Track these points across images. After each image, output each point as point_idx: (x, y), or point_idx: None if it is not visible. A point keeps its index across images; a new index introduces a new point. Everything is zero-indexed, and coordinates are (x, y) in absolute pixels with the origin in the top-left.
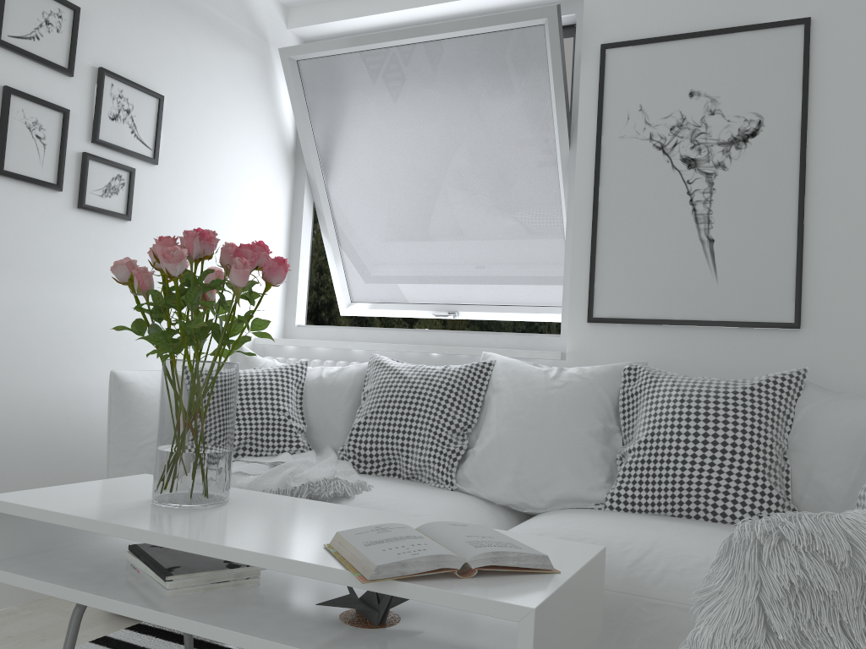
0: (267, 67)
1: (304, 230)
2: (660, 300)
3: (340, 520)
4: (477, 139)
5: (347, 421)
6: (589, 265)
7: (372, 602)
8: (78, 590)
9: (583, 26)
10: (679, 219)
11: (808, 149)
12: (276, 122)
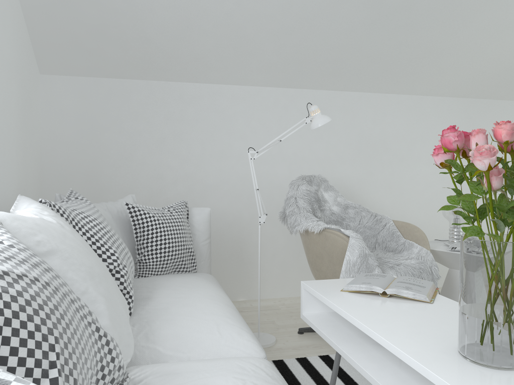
0: None
1: None
2: None
3: (396, 316)
4: None
5: None
6: None
7: None
8: None
9: None
10: None
11: None
12: None
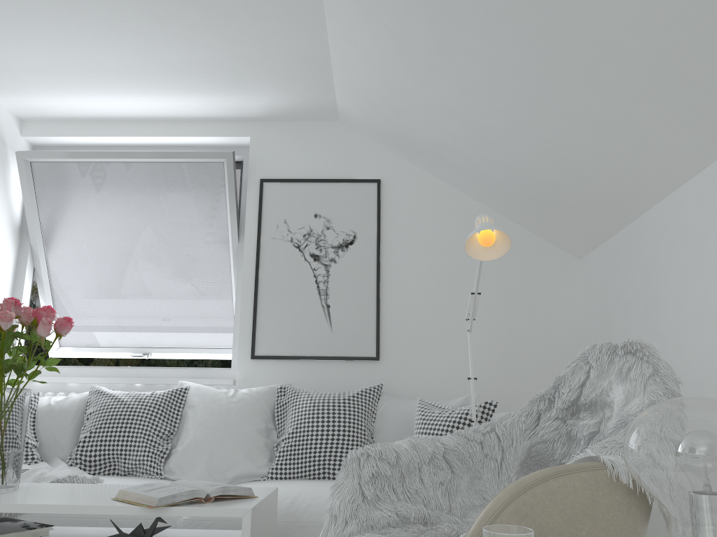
0: (4, 163)
1: (25, 289)
2: (298, 343)
3: (108, 489)
4: (173, 230)
5: (72, 437)
6: (252, 320)
7: (139, 534)
8: None
9: (248, 166)
10: (309, 292)
11: (381, 254)
12: (8, 205)
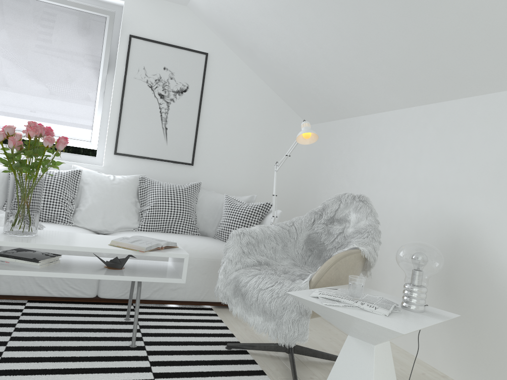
0: None
1: None
2: (145, 149)
3: (89, 237)
4: (59, 56)
5: (2, 194)
6: (116, 130)
7: (116, 262)
8: (0, 269)
9: (122, 23)
10: (155, 118)
11: (202, 101)
12: None
